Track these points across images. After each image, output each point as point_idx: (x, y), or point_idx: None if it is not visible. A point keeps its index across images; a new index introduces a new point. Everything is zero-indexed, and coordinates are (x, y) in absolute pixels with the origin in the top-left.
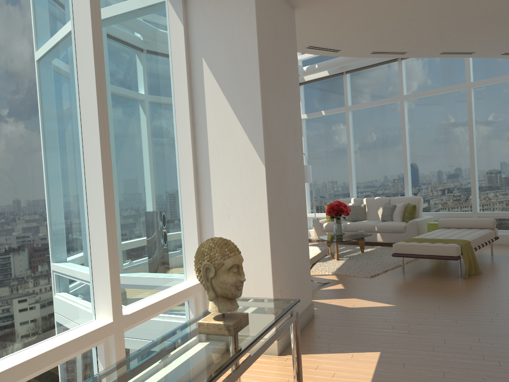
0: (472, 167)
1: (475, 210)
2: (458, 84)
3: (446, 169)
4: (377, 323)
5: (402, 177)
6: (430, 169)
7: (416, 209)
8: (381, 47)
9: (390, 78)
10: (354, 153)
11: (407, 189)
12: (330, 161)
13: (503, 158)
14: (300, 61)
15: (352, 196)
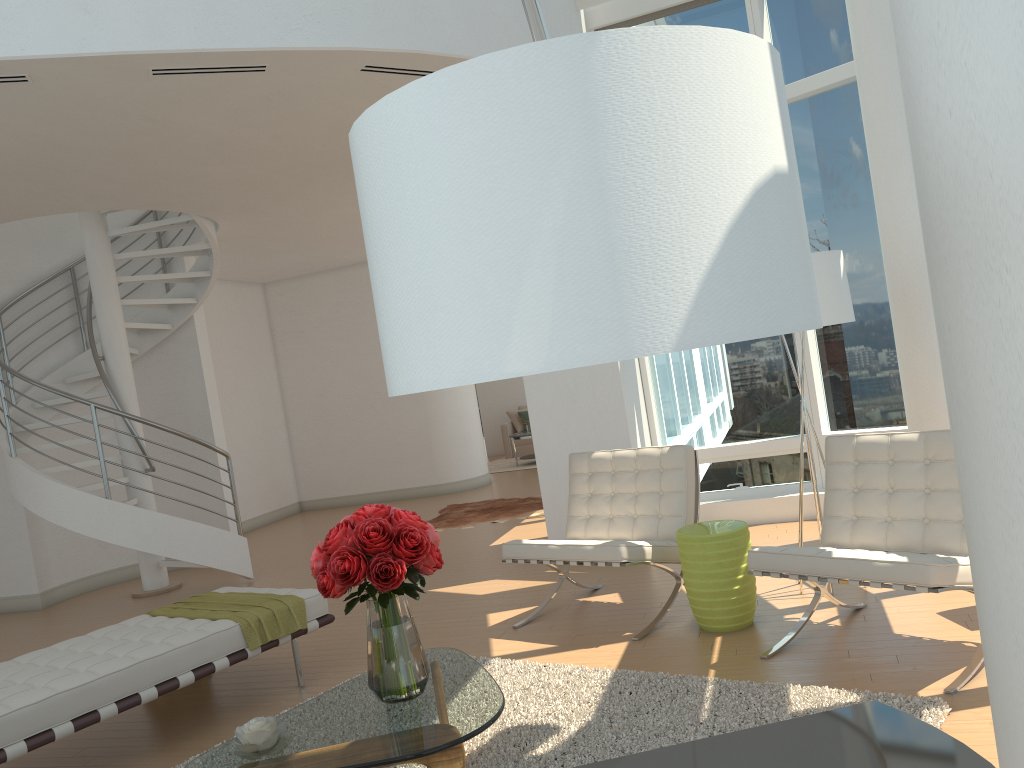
0: None
1: None
2: None
3: None
4: (473, 566)
5: None
6: None
7: None
8: (258, 85)
9: None
10: None
11: None
12: None
13: None
14: None
15: None
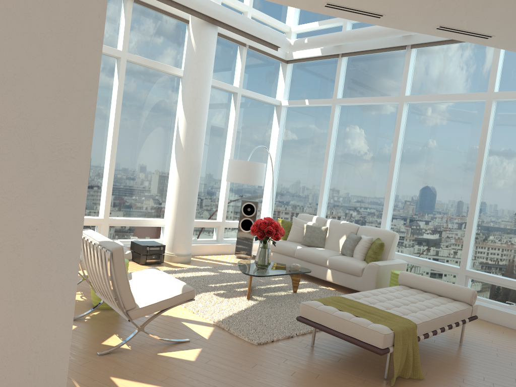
0: (472, 208)
1: (464, 266)
2: (476, 92)
3: (438, 203)
4: None
5: (383, 202)
6: (419, 199)
7: (387, 248)
8: None
9: (394, 71)
10: (332, 160)
11: (385, 219)
12: (304, 165)
13: (515, 205)
14: (295, 34)
15: (319, 213)
